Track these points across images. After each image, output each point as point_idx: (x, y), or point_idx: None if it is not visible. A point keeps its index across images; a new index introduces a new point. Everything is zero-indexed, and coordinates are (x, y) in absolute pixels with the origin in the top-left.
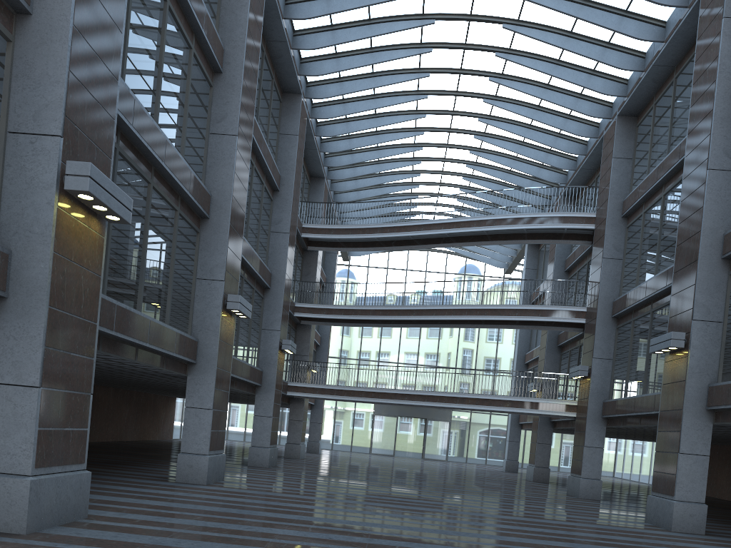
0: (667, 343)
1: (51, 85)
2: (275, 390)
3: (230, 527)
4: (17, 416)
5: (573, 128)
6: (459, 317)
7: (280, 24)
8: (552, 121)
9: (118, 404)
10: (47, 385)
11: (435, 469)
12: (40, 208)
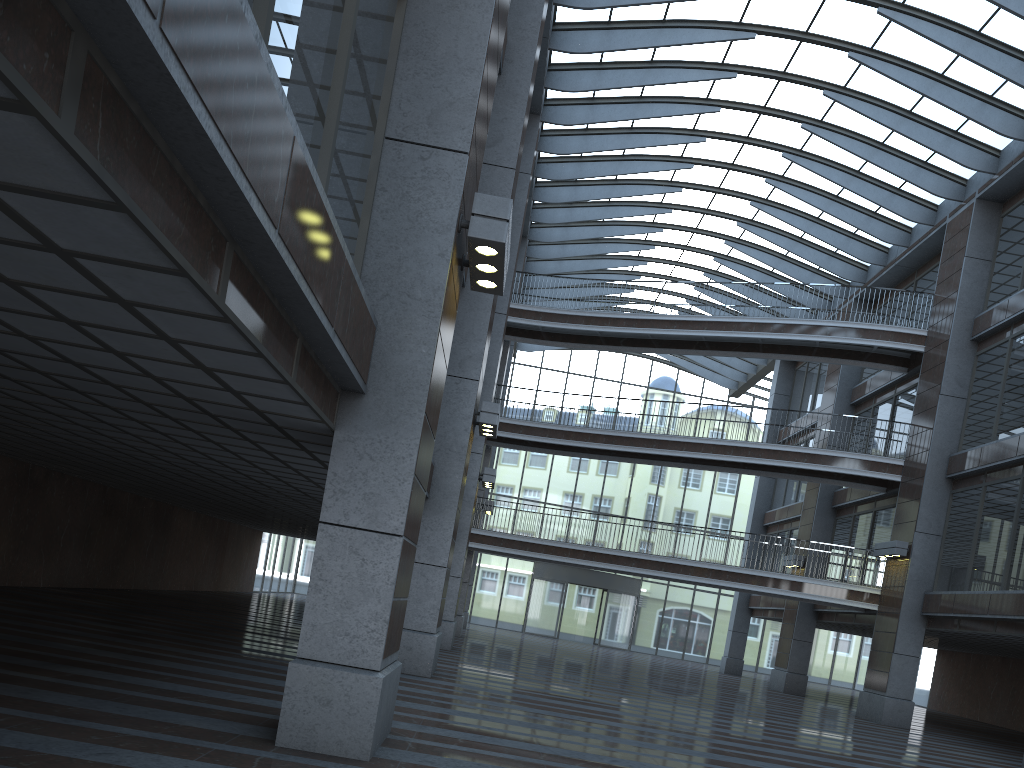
0: None
1: (461, 73)
2: (467, 539)
3: (590, 758)
4: (365, 578)
5: (902, 209)
6: (721, 456)
7: (549, 12)
8: (875, 195)
9: (198, 537)
10: (406, 533)
11: (643, 665)
12: (427, 261)
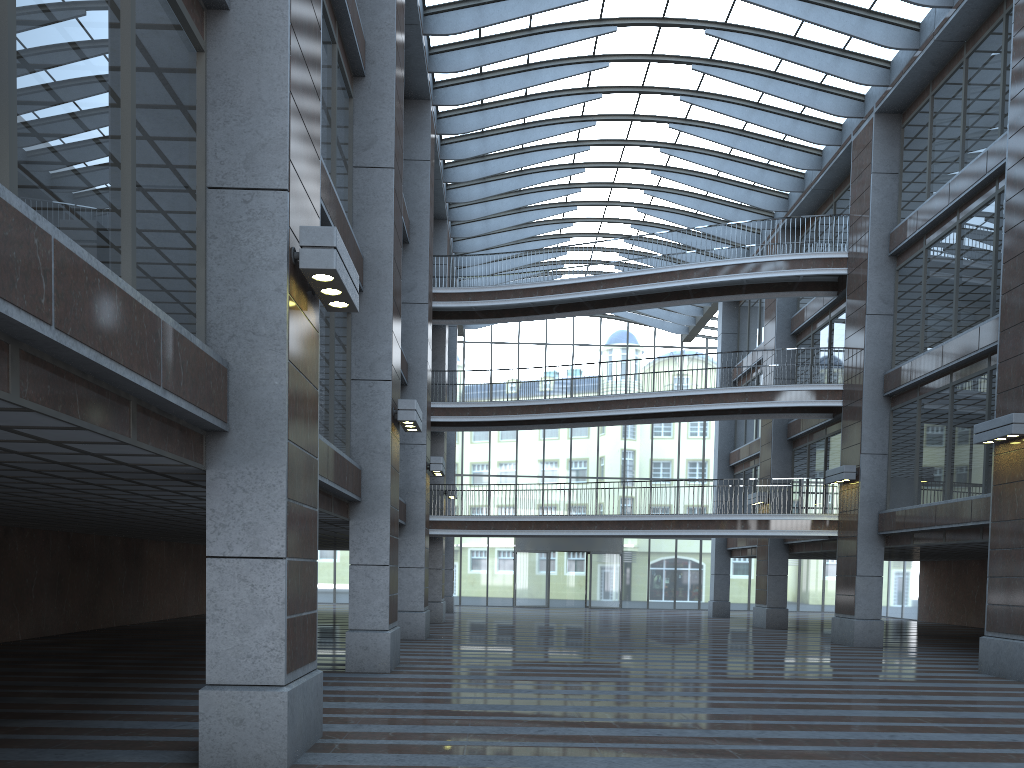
0: (1005, 429)
1: (268, 114)
2: (425, 530)
3: (517, 732)
4: (257, 602)
5: (807, 133)
6: (664, 408)
7: None
8: (778, 124)
9: (174, 565)
10: (290, 554)
11: (627, 622)
12: (266, 298)
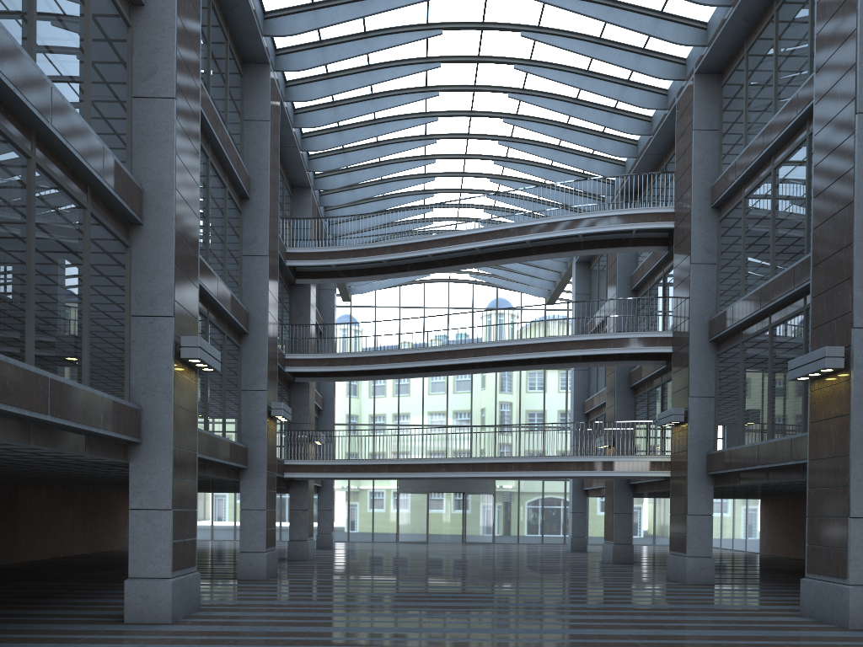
0: (818, 364)
1: None
2: (267, 473)
3: None
4: None
5: (634, 98)
6: (505, 356)
7: None
8: (607, 90)
9: (57, 508)
10: None
11: (486, 558)
12: None
